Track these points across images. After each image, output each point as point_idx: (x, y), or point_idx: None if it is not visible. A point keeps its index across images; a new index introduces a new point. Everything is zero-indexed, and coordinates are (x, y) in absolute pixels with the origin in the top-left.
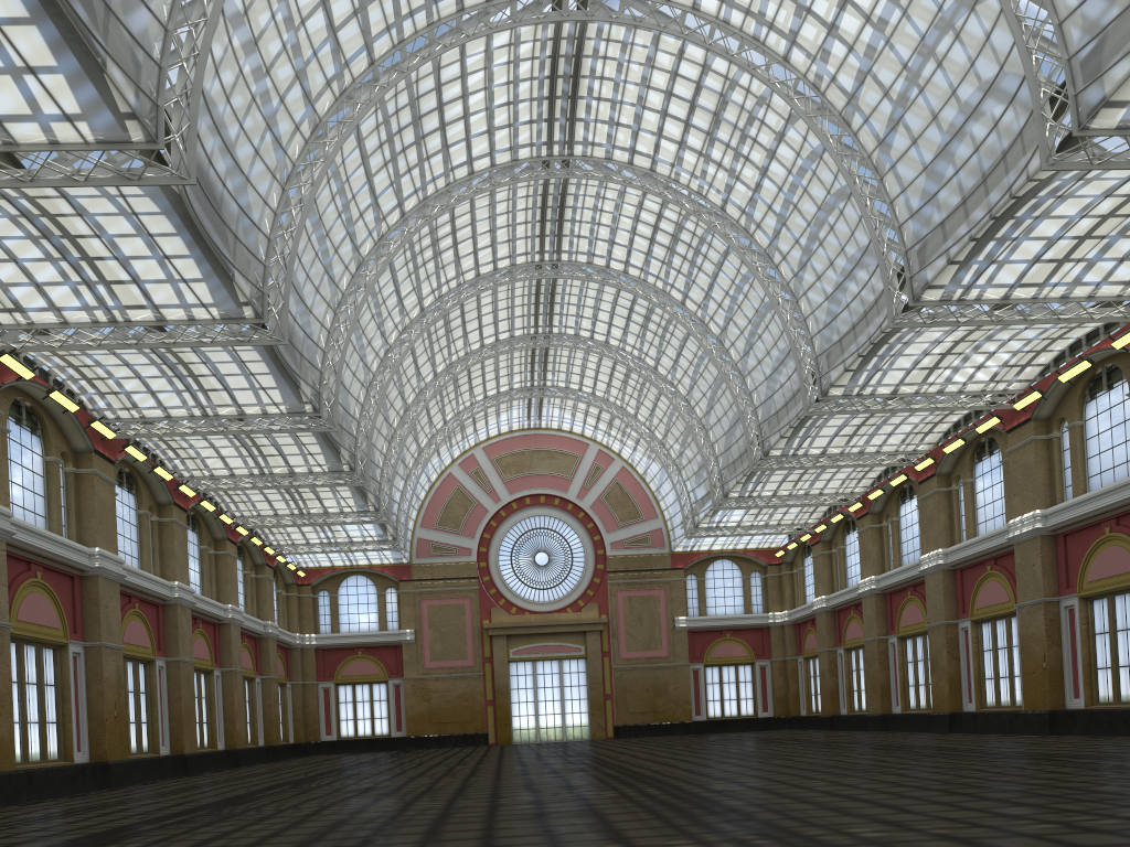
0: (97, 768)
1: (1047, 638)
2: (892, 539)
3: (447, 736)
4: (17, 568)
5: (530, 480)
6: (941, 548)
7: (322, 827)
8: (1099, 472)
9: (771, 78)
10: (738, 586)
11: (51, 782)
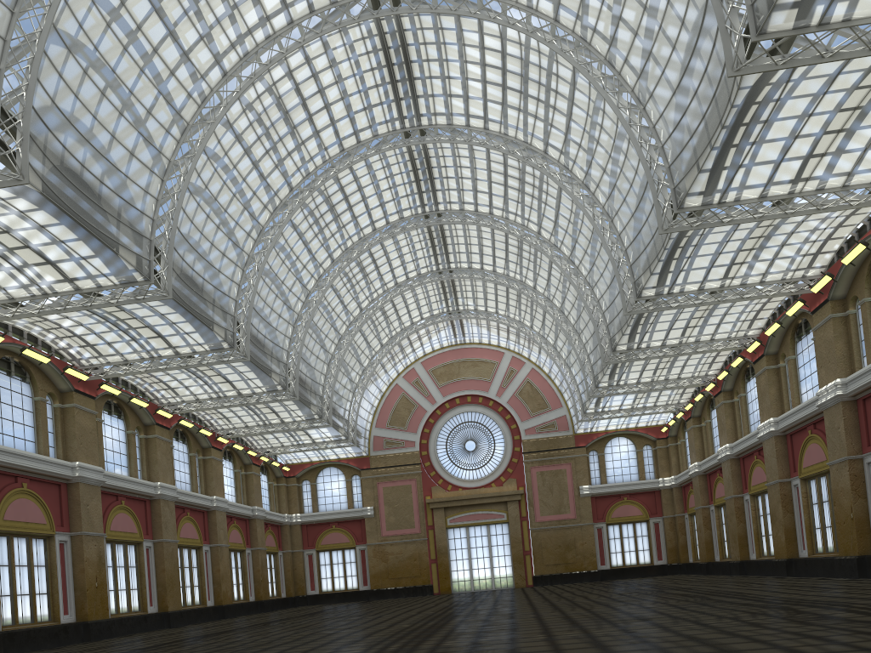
0: (80, 626)
1: (853, 491)
2: (741, 412)
3: (401, 588)
4: (4, 481)
5: (458, 384)
6: (773, 417)
7: None
8: None
9: (550, 38)
10: (633, 458)
11: (33, 639)
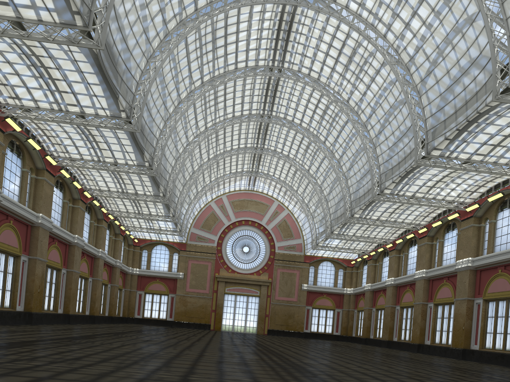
0: (26, 314)
1: (466, 315)
2: (403, 262)
3: (192, 323)
4: (1, 217)
5: (245, 213)
6: (425, 269)
7: (118, 353)
8: (500, 244)
9: (377, 44)
10: (332, 274)
11: (3, 317)
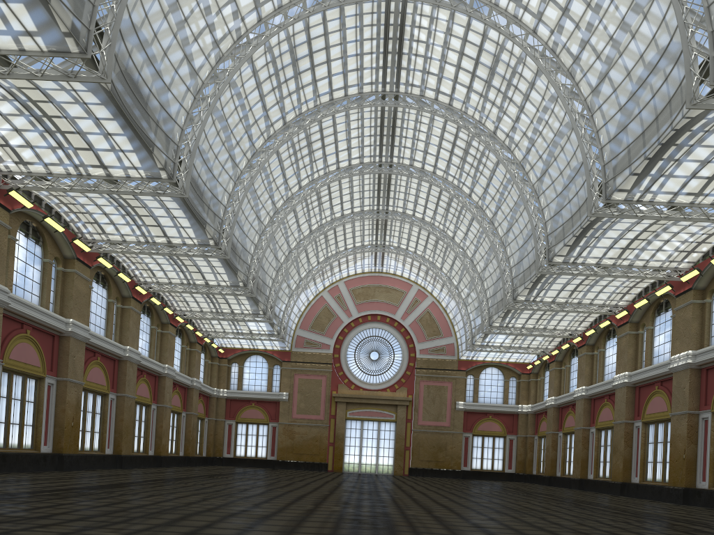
0: (55, 457)
1: (688, 438)
2: (598, 363)
3: (302, 462)
4: (13, 326)
5: (372, 304)
6: (627, 371)
7: (123, 508)
8: None
9: (525, 44)
10: (501, 385)
11: (20, 462)
